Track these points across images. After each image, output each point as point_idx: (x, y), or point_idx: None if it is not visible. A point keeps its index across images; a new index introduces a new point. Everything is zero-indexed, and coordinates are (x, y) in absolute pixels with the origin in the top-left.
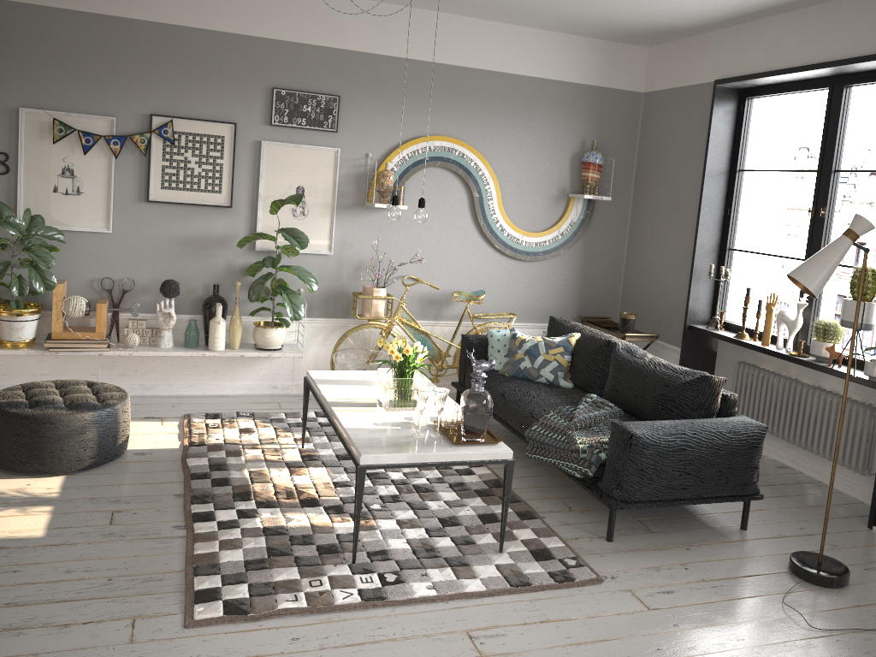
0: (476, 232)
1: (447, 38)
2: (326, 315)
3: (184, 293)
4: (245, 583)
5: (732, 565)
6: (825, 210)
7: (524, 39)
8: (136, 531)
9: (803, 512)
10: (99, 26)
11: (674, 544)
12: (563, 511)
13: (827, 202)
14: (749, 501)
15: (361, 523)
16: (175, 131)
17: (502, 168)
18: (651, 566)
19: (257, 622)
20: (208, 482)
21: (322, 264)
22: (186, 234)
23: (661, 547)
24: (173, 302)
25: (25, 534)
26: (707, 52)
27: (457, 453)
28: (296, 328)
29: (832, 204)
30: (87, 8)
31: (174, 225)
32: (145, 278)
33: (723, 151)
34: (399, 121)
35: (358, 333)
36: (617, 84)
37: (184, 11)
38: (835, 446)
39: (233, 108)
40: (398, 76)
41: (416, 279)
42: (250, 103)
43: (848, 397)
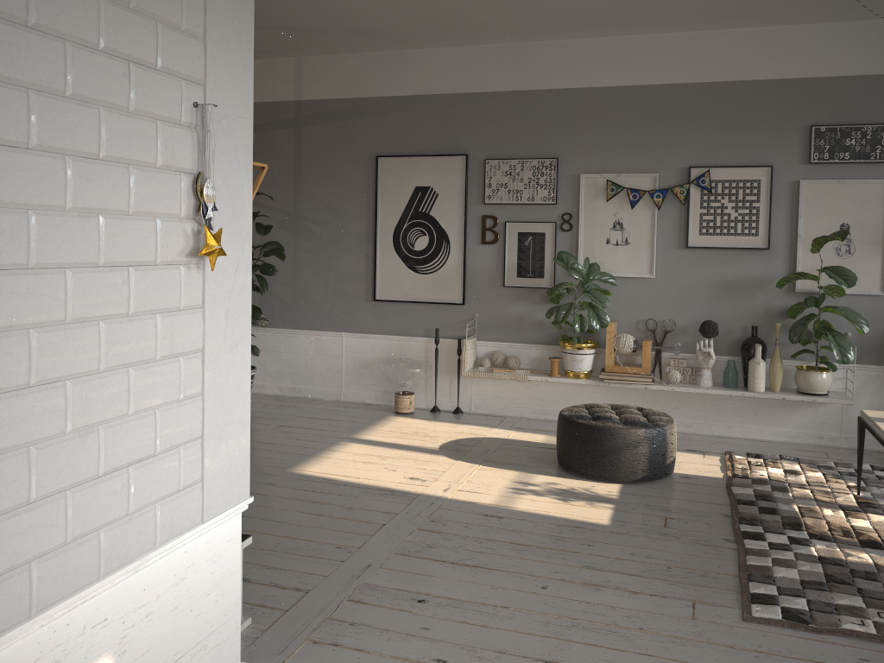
0: None
1: None
2: (879, 362)
3: (721, 335)
4: (802, 598)
5: None
6: None
7: None
8: (688, 536)
9: None
10: (644, 96)
11: None
12: None
13: None
14: None
15: None
16: (712, 180)
17: None
18: None
19: (819, 634)
20: (754, 508)
21: (873, 306)
22: (722, 277)
23: None
24: (711, 342)
25: (594, 520)
26: None
27: None
28: (843, 374)
29: None
30: (634, 82)
31: (711, 269)
32: (685, 320)
33: None
34: None
35: None
36: None
37: (719, 68)
38: None
39: (769, 151)
40: None
41: None
42: (786, 145)
43: None
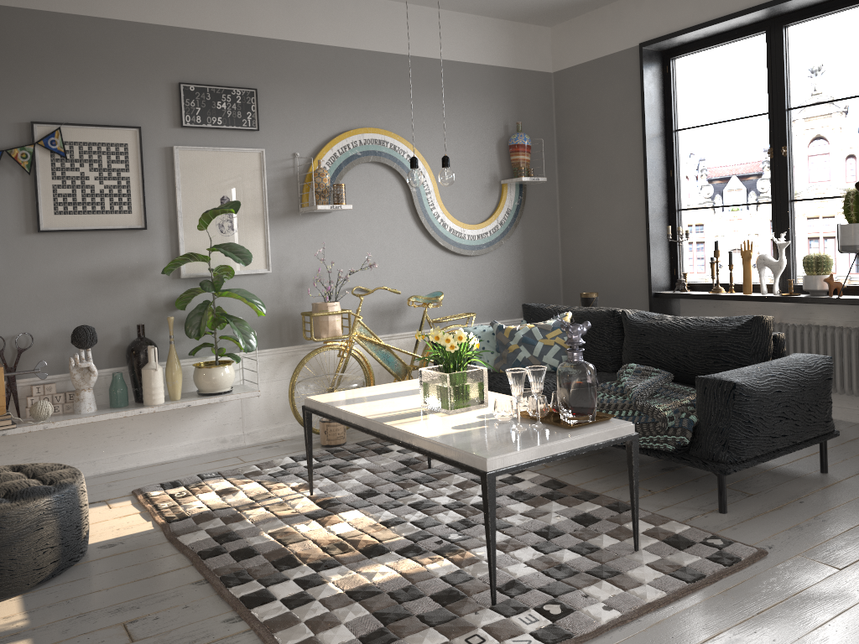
0: (417, 230)
1: (362, 21)
2: (272, 345)
3: (98, 343)
4: None
5: (858, 507)
6: (785, 149)
7: (437, 21)
8: (177, 640)
9: (853, 447)
10: None
11: (784, 501)
12: (647, 495)
13: (786, 140)
14: (826, 441)
15: (458, 558)
16: (65, 141)
17: (434, 159)
18: (790, 527)
19: None
20: (228, 557)
21: (261, 286)
22: (92, 268)
23: (776, 506)
24: (90, 353)
25: None
26: (624, 19)
27: (583, 437)
28: (240, 365)
29: (791, 142)
30: None
31: (75, 258)
32: (46, 330)
33: (657, 114)
34: (324, 114)
35: (309, 360)
36: (528, 65)
37: None
38: (846, 377)
39: (134, 109)
40: (316, 65)
41: (364, 289)
42: (153, 103)
43: (845, 327)
